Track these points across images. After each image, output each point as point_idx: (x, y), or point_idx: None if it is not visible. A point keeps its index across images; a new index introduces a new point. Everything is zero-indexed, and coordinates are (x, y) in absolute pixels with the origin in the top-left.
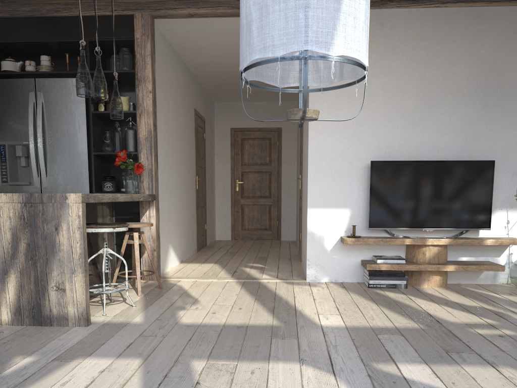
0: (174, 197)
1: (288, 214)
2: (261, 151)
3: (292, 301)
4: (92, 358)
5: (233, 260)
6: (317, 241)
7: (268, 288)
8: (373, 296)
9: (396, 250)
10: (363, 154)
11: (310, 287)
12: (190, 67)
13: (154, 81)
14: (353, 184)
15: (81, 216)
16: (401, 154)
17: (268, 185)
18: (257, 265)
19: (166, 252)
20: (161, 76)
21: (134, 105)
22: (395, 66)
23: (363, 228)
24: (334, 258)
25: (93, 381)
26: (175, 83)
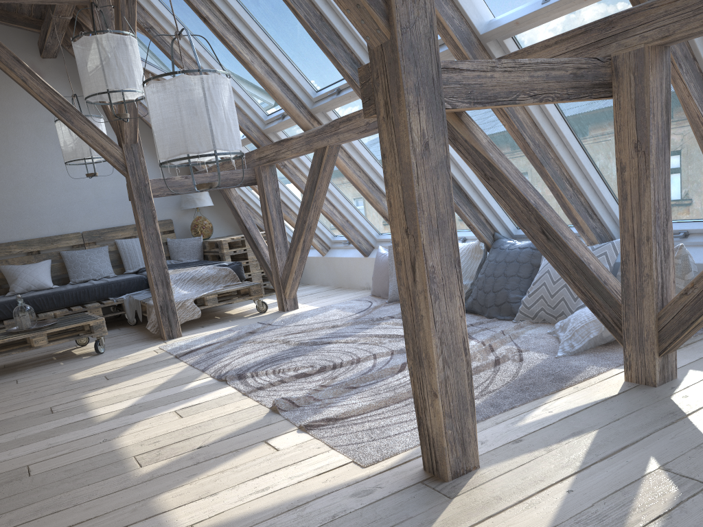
0: None
1: None
2: None
3: None
4: (175, 526)
5: None
6: None
7: None
8: None
9: None
10: None
11: None
12: None
13: None
14: None
15: None
16: None
17: None
18: None
19: None
20: None
21: None
22: None
23: None
24: None
25: (242, 482)
26: None
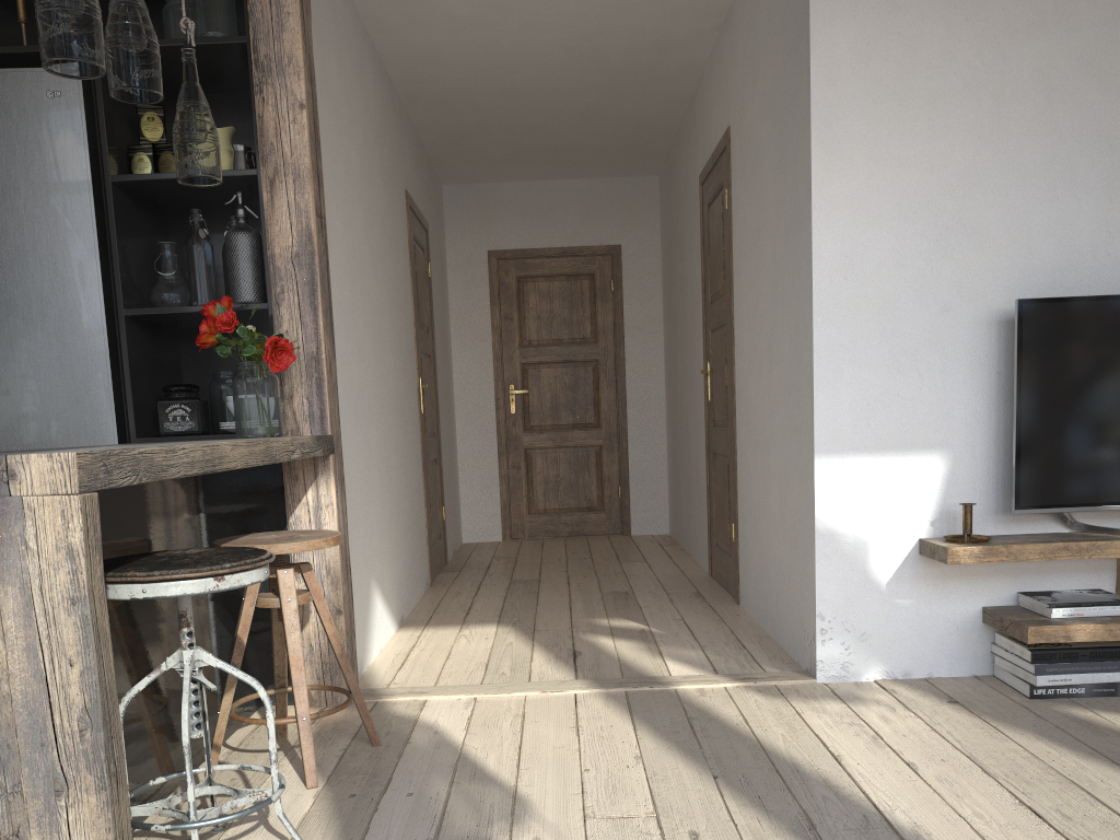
0: (377, 441)
1: (647, 468)
2: (571, 309)
3: (848, 783)
4: None
5: (545, 611)
6: (847, 557)
7: (721, 721)
8: (1087, 737)
9: (1088, 572)
10: (984, 281)
11: (849, 706)
12: (393, 71)
13: (312, 74)
14: (955, 375)
15: (81, 553)
16: (1100, 278)
17: (593, 395)
18: (624, 624)
19: (367, 608)
20: (327, 70)
21: (250, 155)
22: (1076, 0)
23: (986, 511)
24: (902, 608)
25: None
26: (362, 104)
